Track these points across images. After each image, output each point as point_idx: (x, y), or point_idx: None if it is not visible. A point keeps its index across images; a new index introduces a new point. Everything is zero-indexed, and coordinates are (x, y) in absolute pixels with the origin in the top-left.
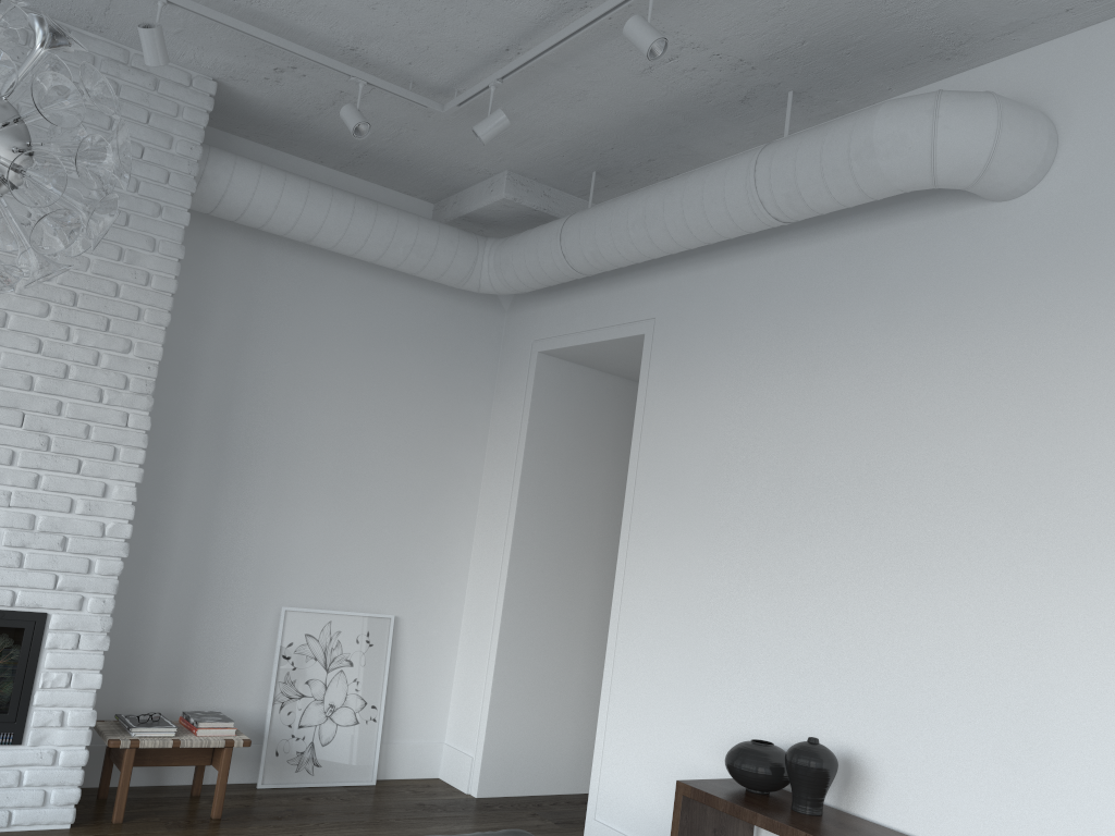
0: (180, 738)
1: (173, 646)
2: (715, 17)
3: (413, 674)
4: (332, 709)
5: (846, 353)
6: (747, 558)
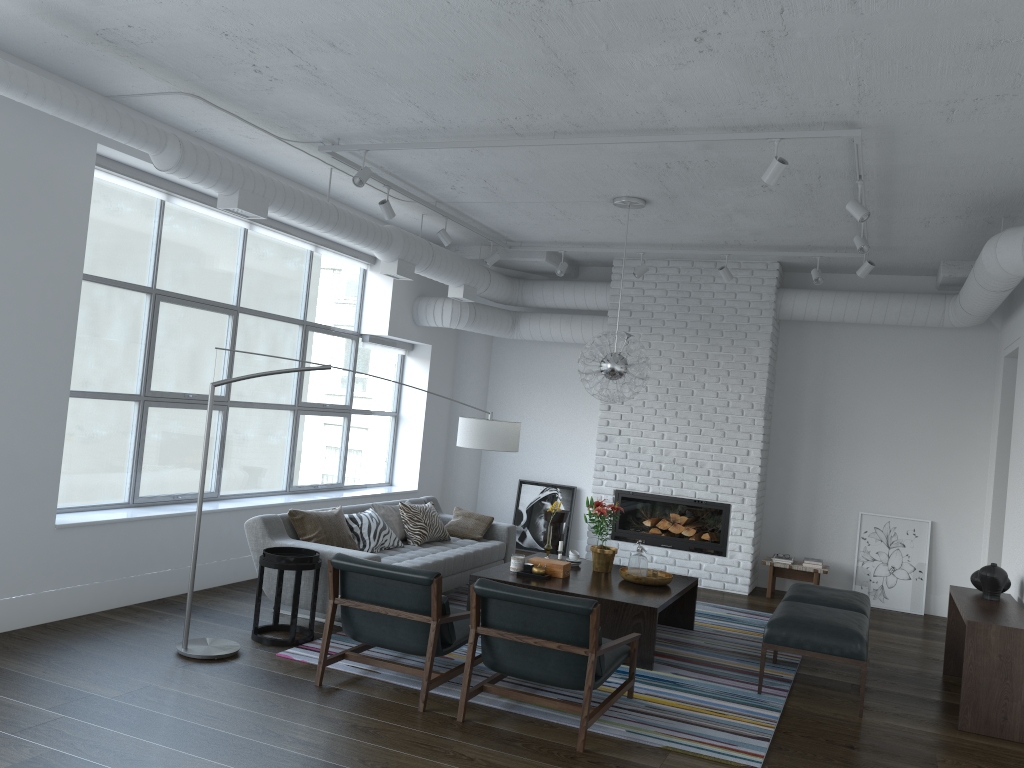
0: (793, 565)
1: (804, 527)
2: (917, 211)
3: (949, 556)
4: (892, 569)
5: None
6: (1023, 477)
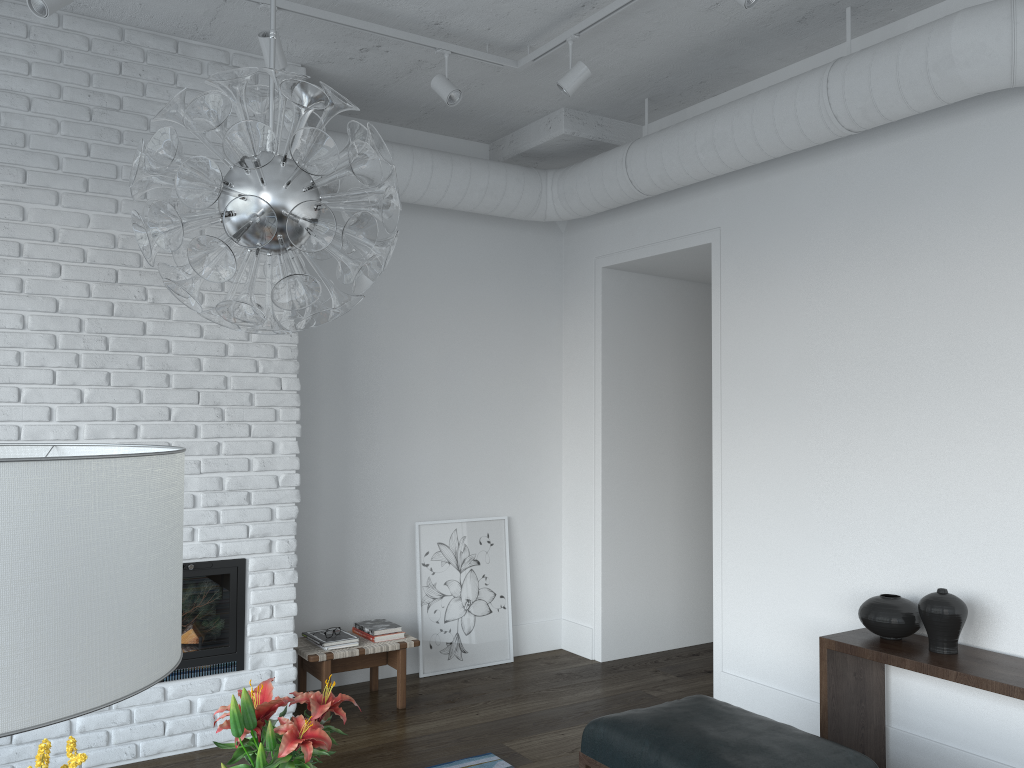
0: (363, 646)
1: (333, 568)
2: None
3: (528, 564)
4: (469, 603)
5: (925, 244)
6: (845, 437)
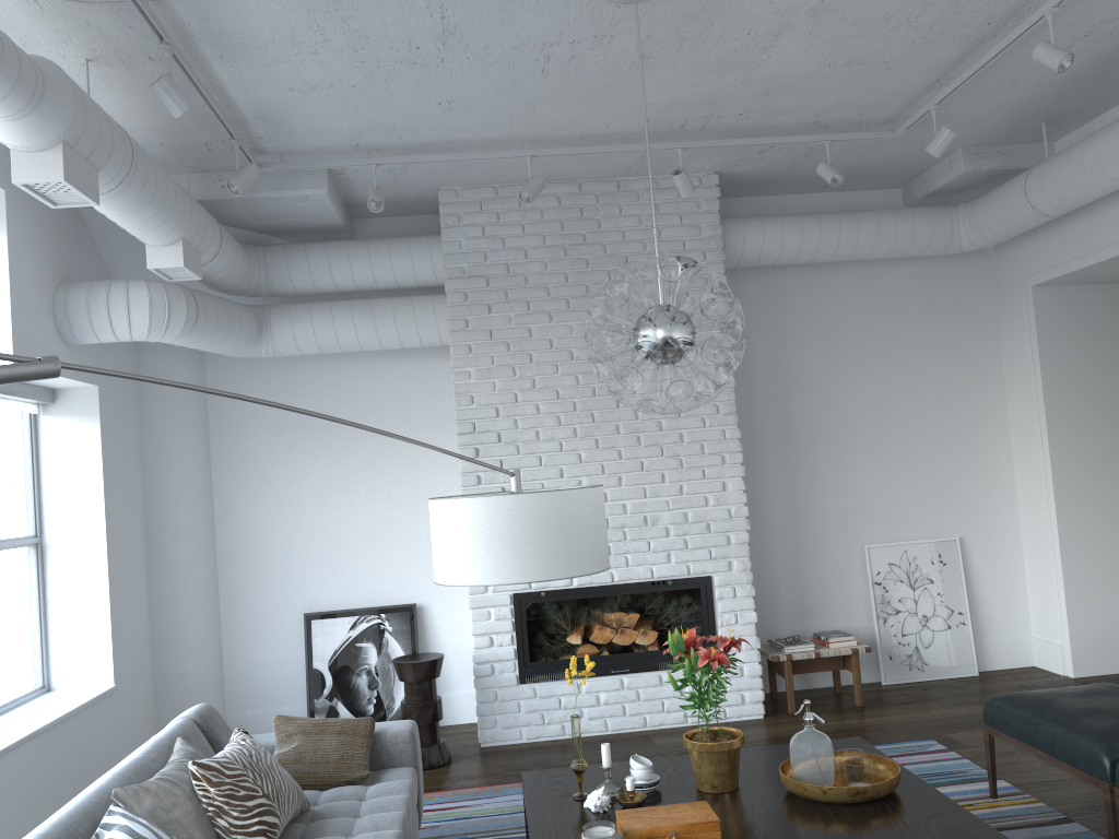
0: (818, 651)
1: (791, 587)
2: None
3: (987, 582)
4: (925, 619)
5: None
6: None
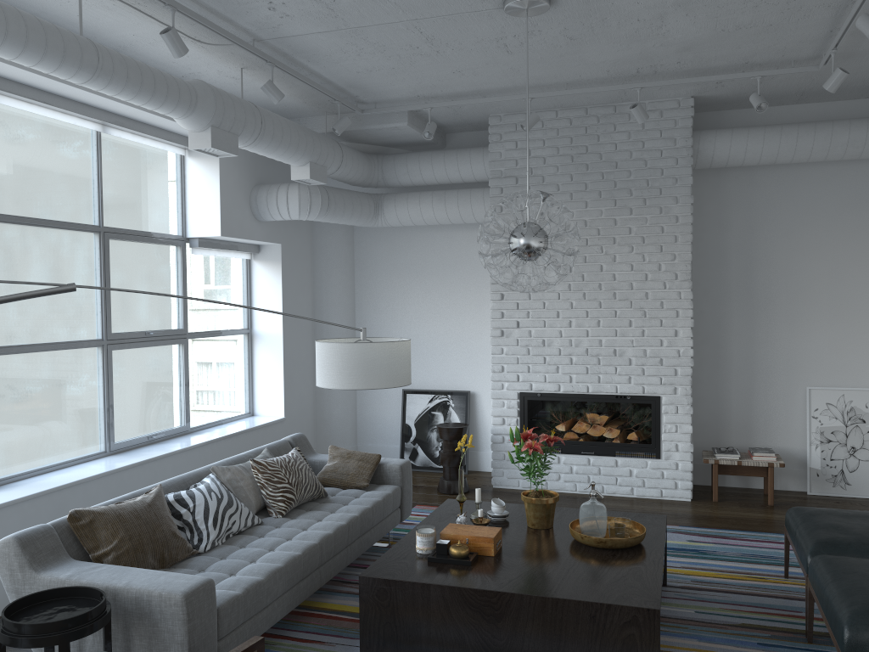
0: (741, 460)
1: (742, 411)
2: None
3: None
4: (853, 449)
5: None
6: None
